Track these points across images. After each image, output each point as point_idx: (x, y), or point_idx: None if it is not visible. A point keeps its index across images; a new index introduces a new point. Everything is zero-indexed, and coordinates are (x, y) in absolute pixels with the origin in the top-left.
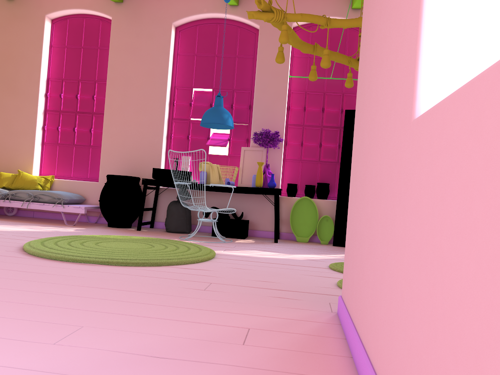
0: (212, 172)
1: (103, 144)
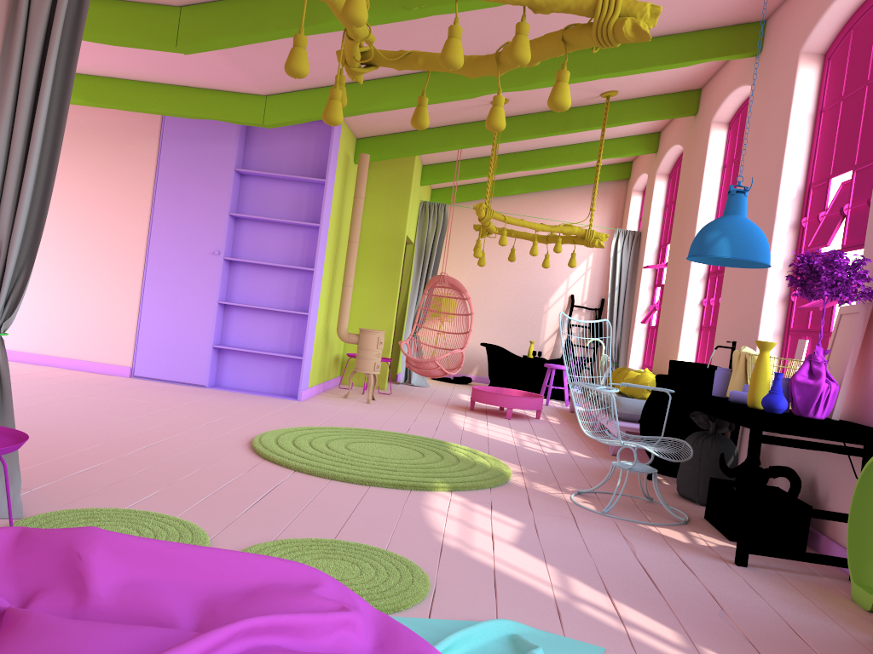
0: (736, 369)
1: (717, 323)
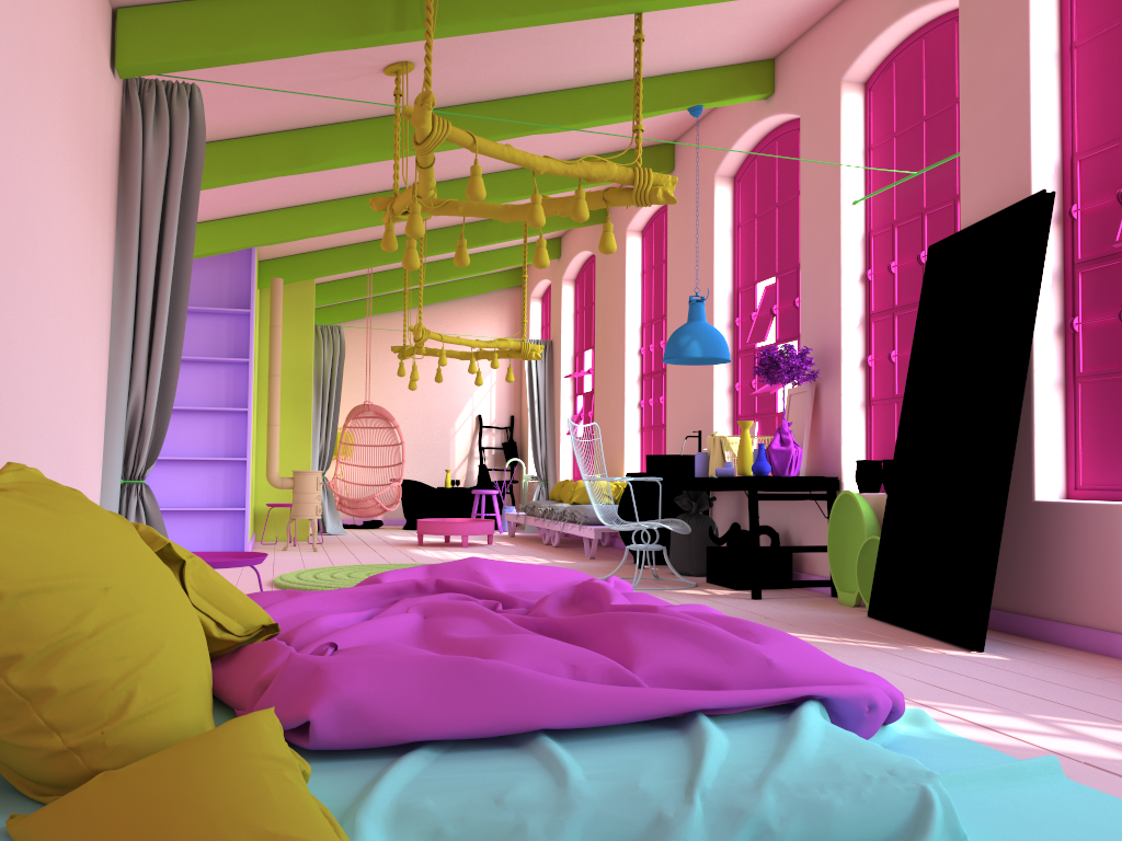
0: (713, 451)
1: (666, 420)
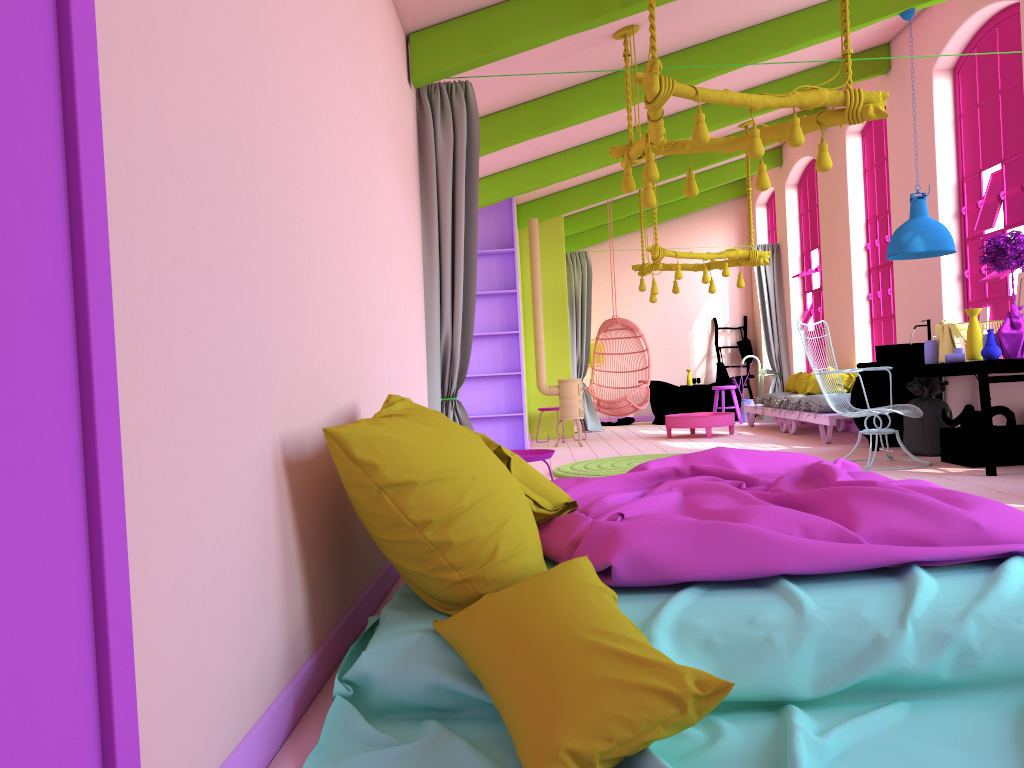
0: (942, 339)
1: (895, 311)
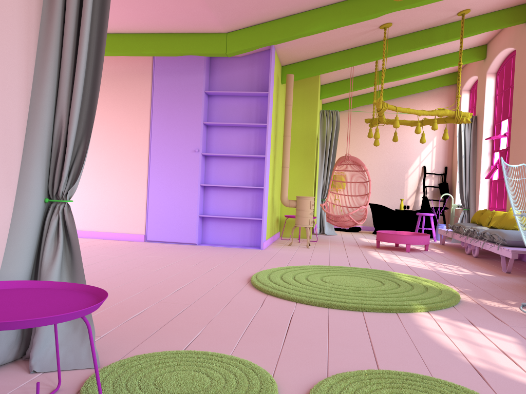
0: None
1: None
